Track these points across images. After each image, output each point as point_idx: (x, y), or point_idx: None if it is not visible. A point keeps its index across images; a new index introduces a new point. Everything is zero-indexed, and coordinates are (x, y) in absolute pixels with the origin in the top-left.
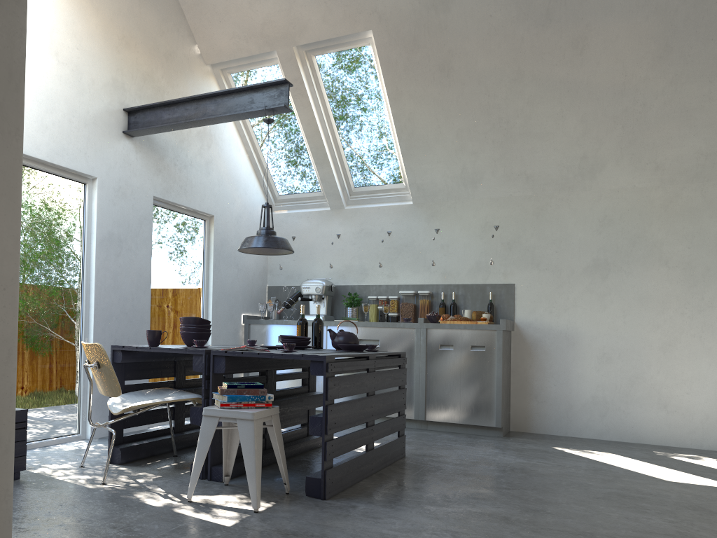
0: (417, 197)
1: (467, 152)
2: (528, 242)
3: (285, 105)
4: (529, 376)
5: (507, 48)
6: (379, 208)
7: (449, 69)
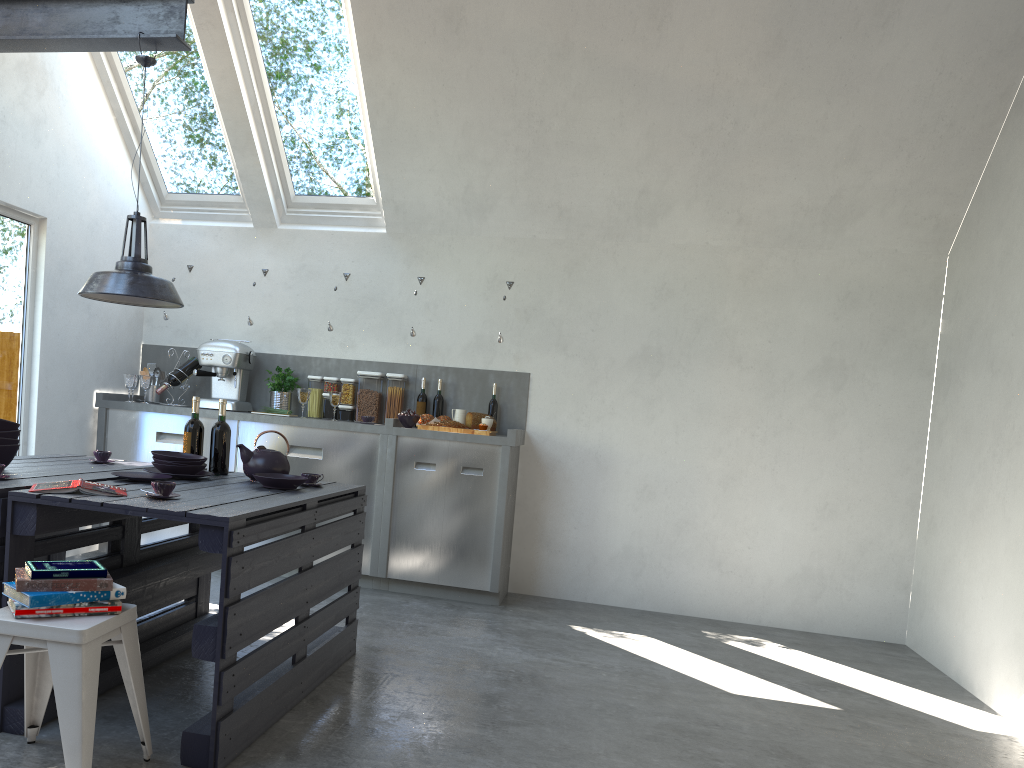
0: (394, 224)
1: (476, 161)
2: (554, 312)
3: (178, 36)
4: (541, 513)
5: (553, 0)
6: (333, 234)
7: (461, 20)
